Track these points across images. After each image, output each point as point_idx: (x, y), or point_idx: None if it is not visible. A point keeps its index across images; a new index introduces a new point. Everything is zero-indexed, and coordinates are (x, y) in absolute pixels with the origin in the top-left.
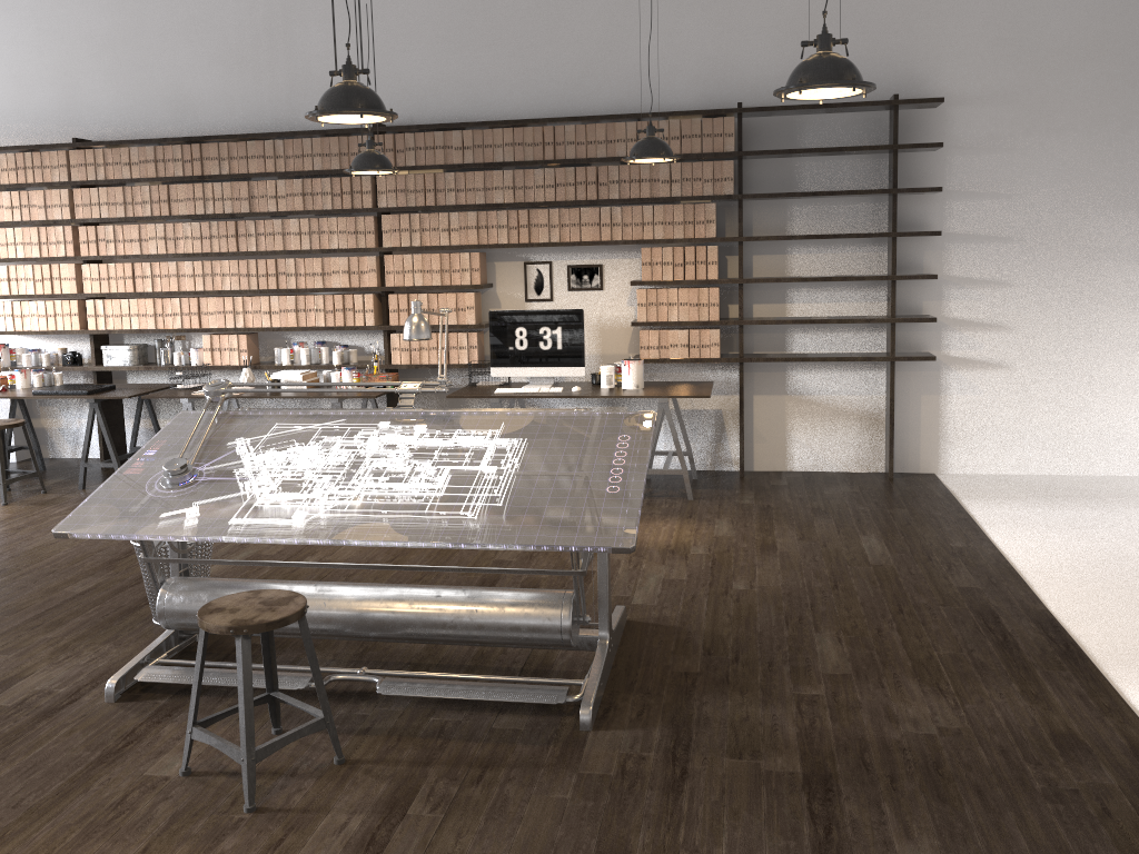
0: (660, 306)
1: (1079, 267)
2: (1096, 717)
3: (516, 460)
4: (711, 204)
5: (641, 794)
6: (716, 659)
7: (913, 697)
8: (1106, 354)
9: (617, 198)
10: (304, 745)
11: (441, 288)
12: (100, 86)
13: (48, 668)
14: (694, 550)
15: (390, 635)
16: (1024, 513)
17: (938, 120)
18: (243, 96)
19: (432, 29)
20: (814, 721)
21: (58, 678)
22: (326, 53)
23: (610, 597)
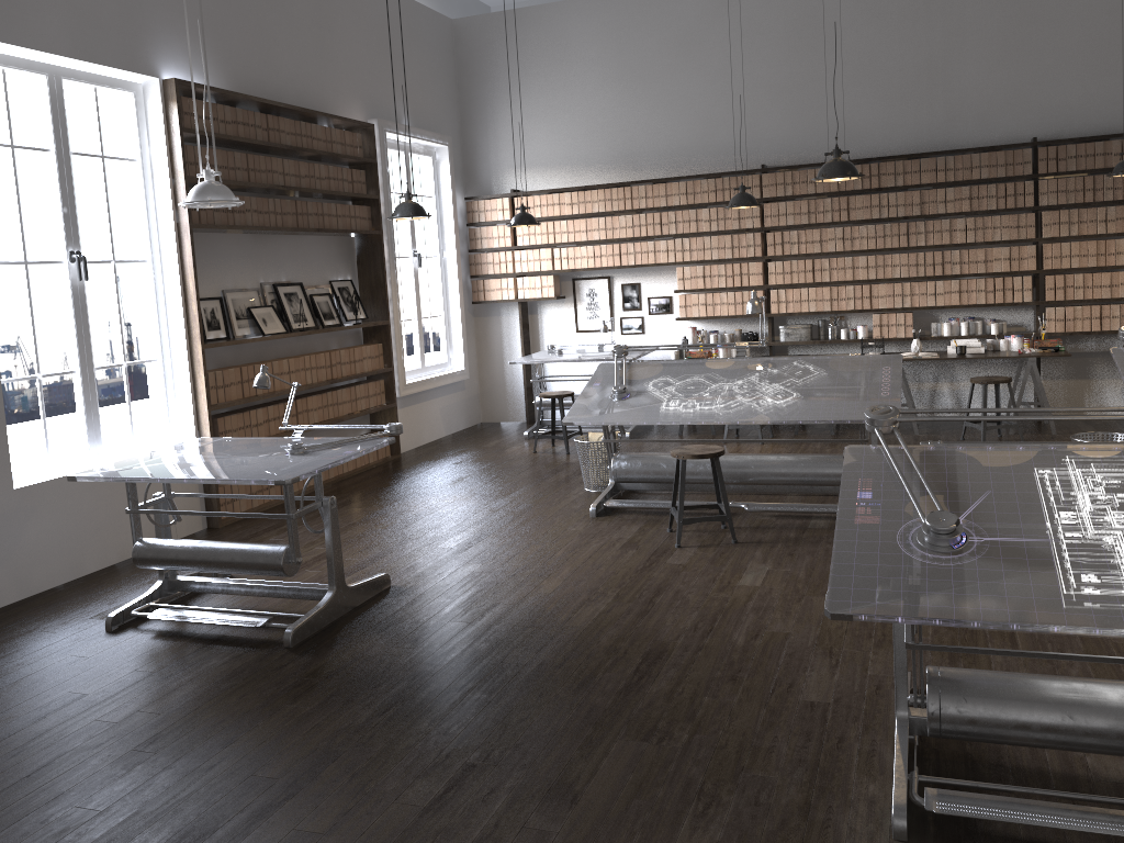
0: None
1: None
2: None
3: None
4: None
5: None
6: None
7: None
8: None
9: None
10: None
11: (1096, 269)
12: (776, 123)
13: None
14: None
15: None
16: None
17: None
18: (903, 123)
19: (1080, 59)
20: None
21: None
22: (981, 85)
23: None
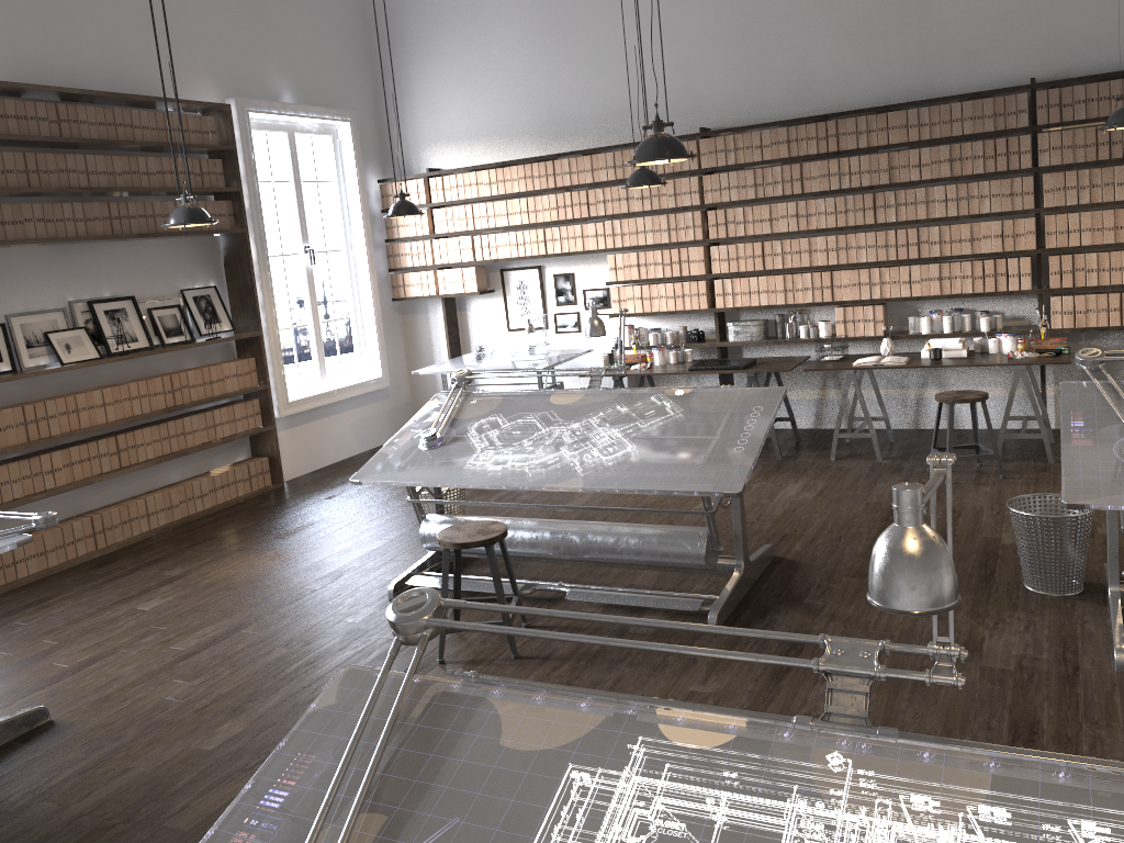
0: None
1: None
2: None
3: None
4: None
5: None
6: None
7: None
8: None
9: None
10: None
11: (1114, 246)
12: (719, 75)
13: (992, 633)
14: None
15: None
16: None
17: None
18: (870, 68)
19: None
20: None
21: (1021, 644)
22: (966, 14)
23: None
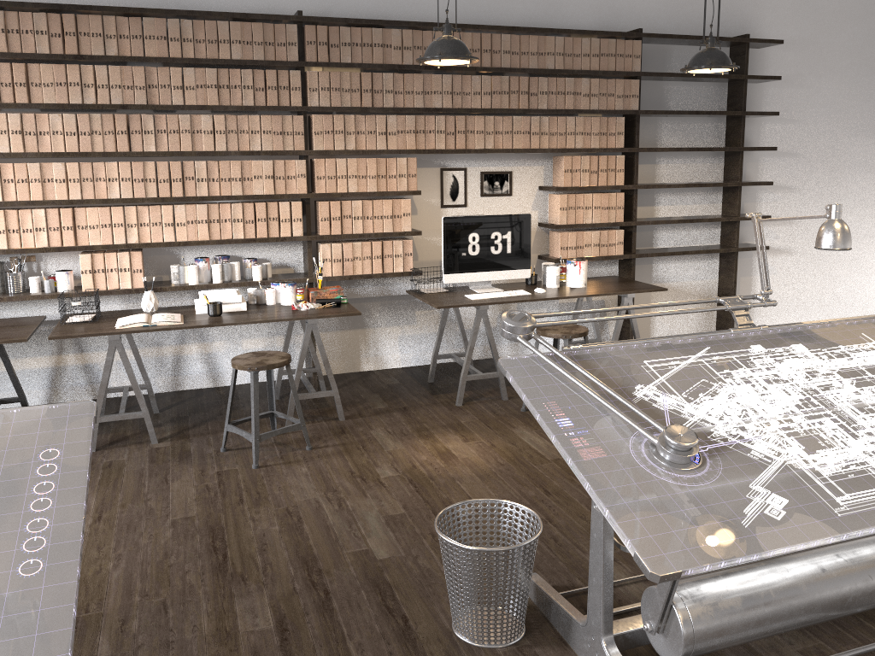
0: (577, 210)
1: (834, 176)
2: None
3: None
4: (621, 117)
5: None
6: None
7: None
8: None
9: (546, 108)
10: None
11: (377, 194)
12: None
13: None
14: None
15: None
16: None
17: (759, 59)
18: None
19: None
20: None
21: None
22: None
23: None
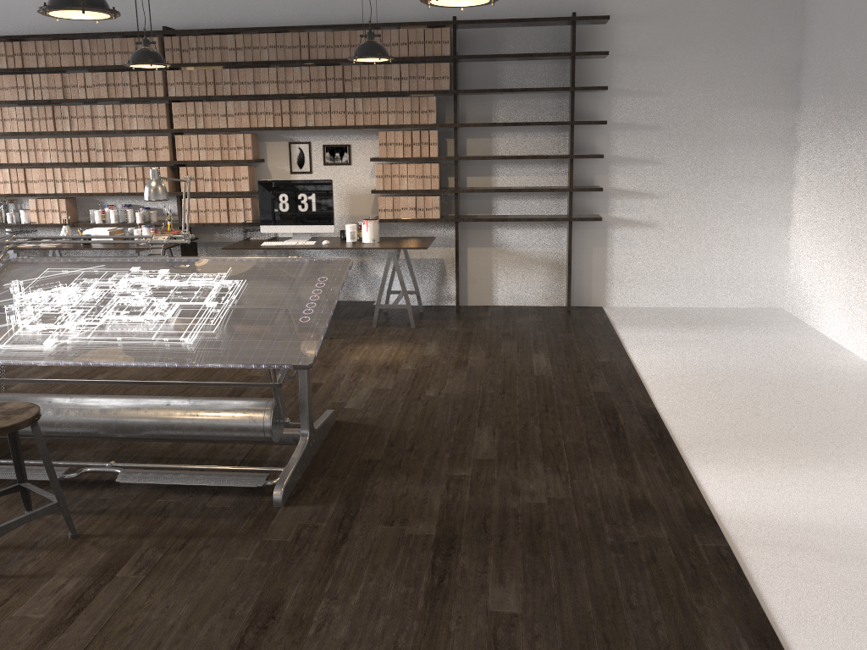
0: (393, 177)
1: (710, 150)
2: (666, 487)
3: (234, 297)
4: (432, 97)
5: (306, 555)
6: (396, 450)
7: (536, 475)
8: (728, 216)
9: (359, 91)
10: (49, 524)
11: (221, 162)
12: None
13: None
14: (404, 366)
15: (131, 436)
16: (659, 335)
17: (607, 34)
18: None
19: None
20: (457, 495)
21: None
22: None
23: (310, 403)
